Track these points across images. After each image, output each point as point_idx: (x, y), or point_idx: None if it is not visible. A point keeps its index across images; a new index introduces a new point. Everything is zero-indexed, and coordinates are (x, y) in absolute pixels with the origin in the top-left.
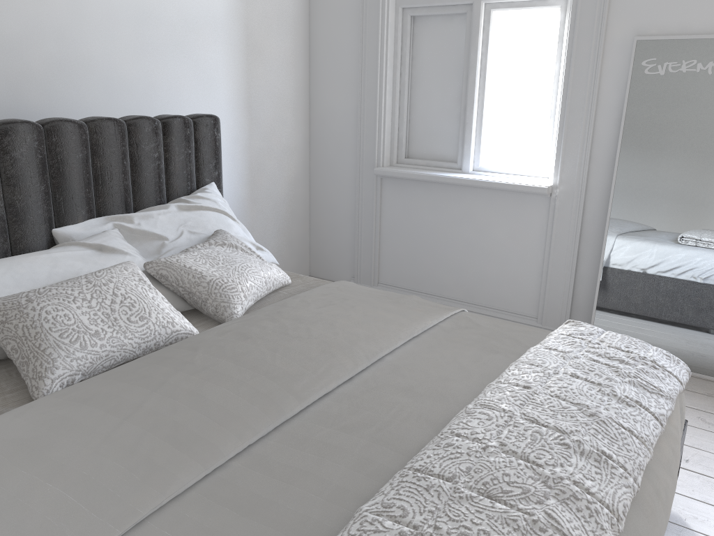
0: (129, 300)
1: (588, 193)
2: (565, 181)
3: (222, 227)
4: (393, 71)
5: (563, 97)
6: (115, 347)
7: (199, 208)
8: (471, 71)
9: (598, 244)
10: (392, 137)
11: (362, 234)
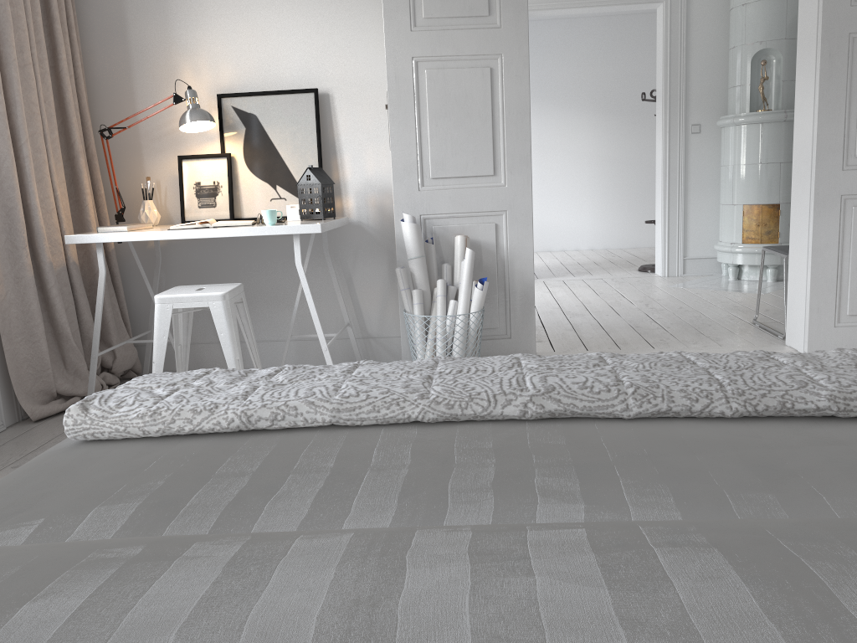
0: None
1: None
2: None
3: None
4: None
5: None
6: None
7: None
8: None
9: None
10: None
11: None
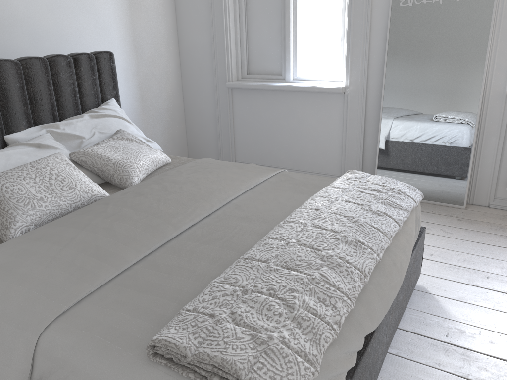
0: (61, 177)
1: (368, 90)
2: (353, 82)
3: (121, 127)
4: (234, 14)
5: (348, 25)
6: (54, 207)
7: (105, 116)
8: (286, 11)
9: (377, 124)
10: (237, 60)
11: (221, 129)
